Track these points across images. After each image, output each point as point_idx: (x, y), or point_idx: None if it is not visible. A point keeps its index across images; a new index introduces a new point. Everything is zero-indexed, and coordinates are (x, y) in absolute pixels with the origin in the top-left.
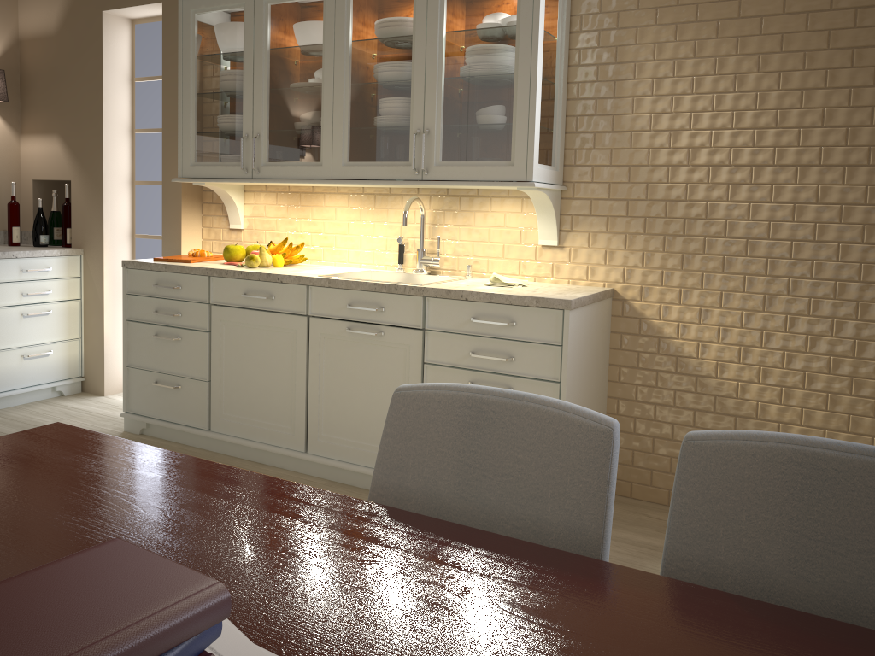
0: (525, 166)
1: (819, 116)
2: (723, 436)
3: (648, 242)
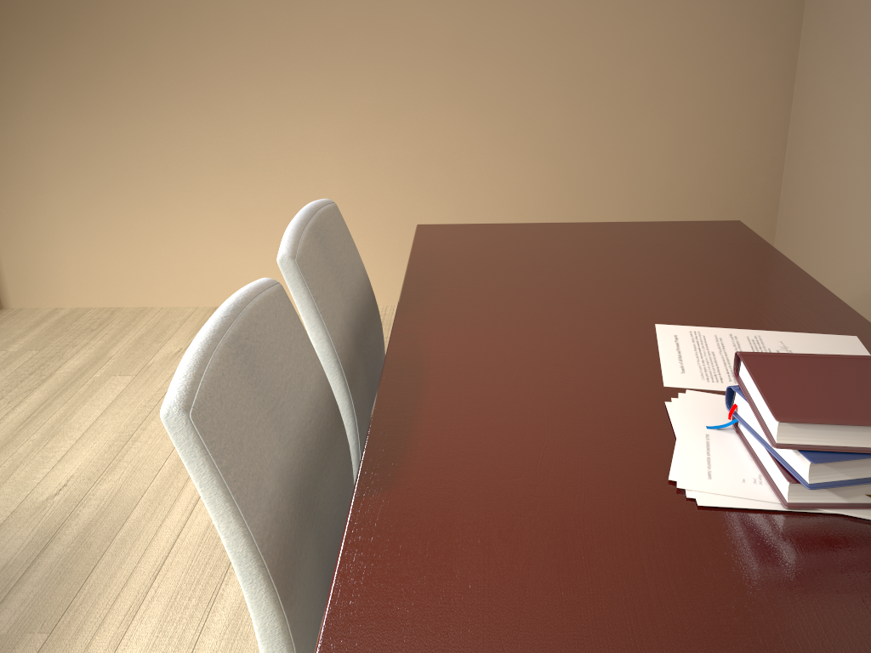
0: None
1: None
2: (296, 244)
3: None
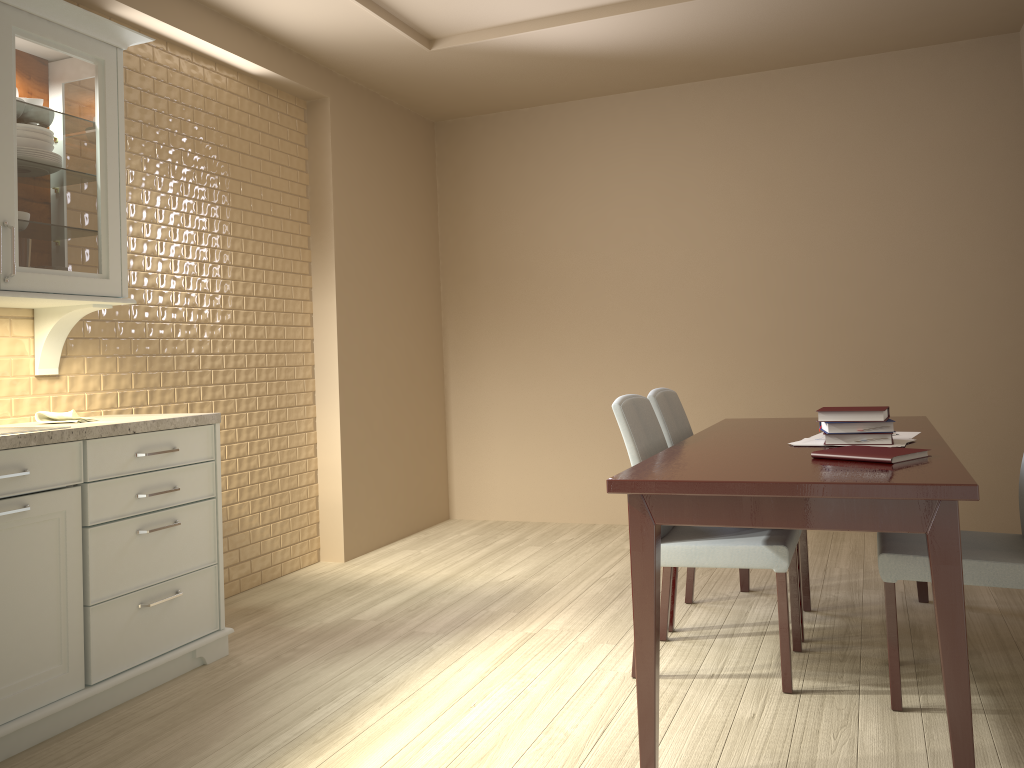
0: (121, 280)
1: (230, 257)
2: (655, 393)
3: (136, 363)
